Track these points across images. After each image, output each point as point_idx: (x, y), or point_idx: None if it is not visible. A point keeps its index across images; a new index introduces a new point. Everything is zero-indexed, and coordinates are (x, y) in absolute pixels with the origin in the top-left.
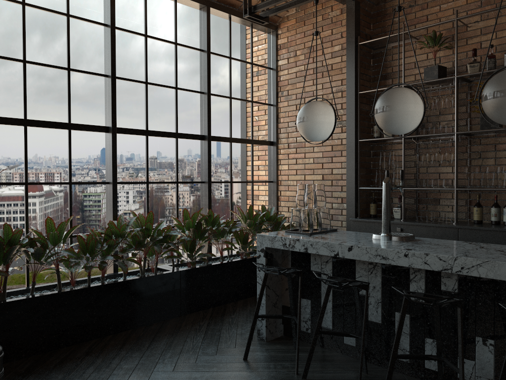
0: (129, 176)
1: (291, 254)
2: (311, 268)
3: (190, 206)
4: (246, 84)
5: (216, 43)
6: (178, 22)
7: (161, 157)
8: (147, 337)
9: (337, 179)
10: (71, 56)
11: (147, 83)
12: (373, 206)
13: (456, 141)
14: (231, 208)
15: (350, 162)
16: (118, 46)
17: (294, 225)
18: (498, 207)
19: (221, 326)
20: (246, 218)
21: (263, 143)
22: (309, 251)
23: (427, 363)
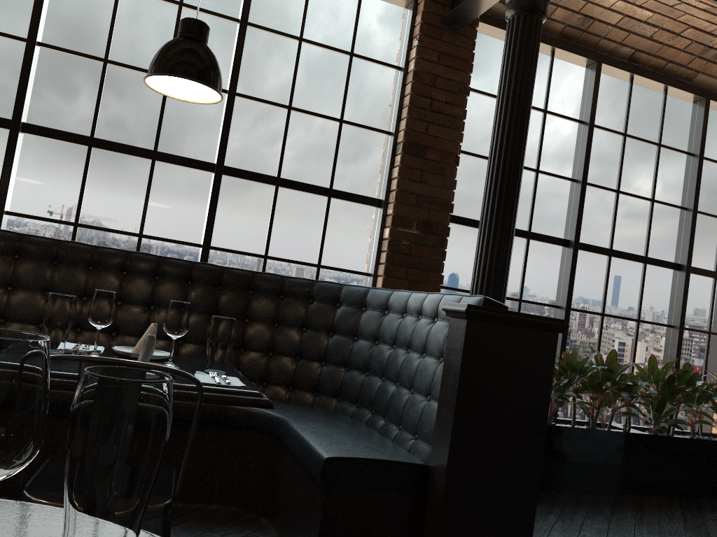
0: (582, 303)
1: None
2: None
3: (650, 355)
4: None
5: (710, 145)
6: (665, 118)
7: (623, 285)
8: (603, 505)
9: None
10: (541, 157)
11: (619, 192)
12: None
13: None
14: (704, 368)
15: None
16: (592, 146)
17: None
18: None
19: (703, 520)
20: None
21: None
22: None
23: None
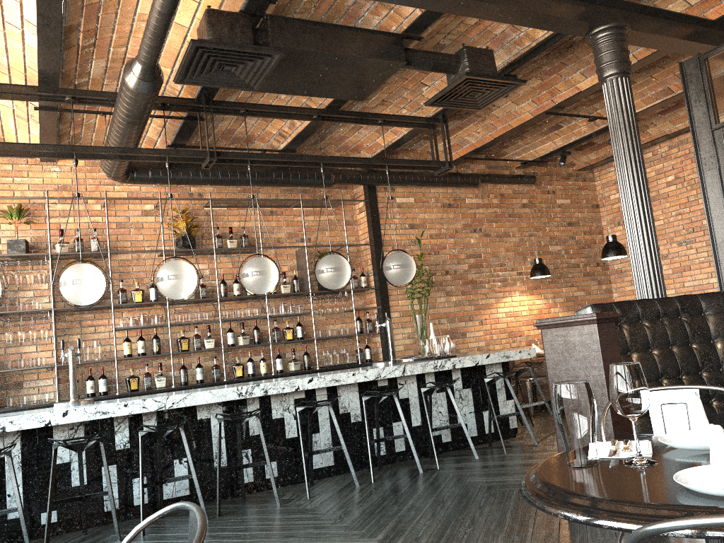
0: None
1: None
2: None
3: None
4: None
5: None
6: None
7: None
8: None
9: None
10: None
11: None
12: None
13: (54, 317)
14: None
15: None
16: None
17: None
18: (94, 379)
19: None
20: None
21: None
22: (8, 429)
23: (136, 501)
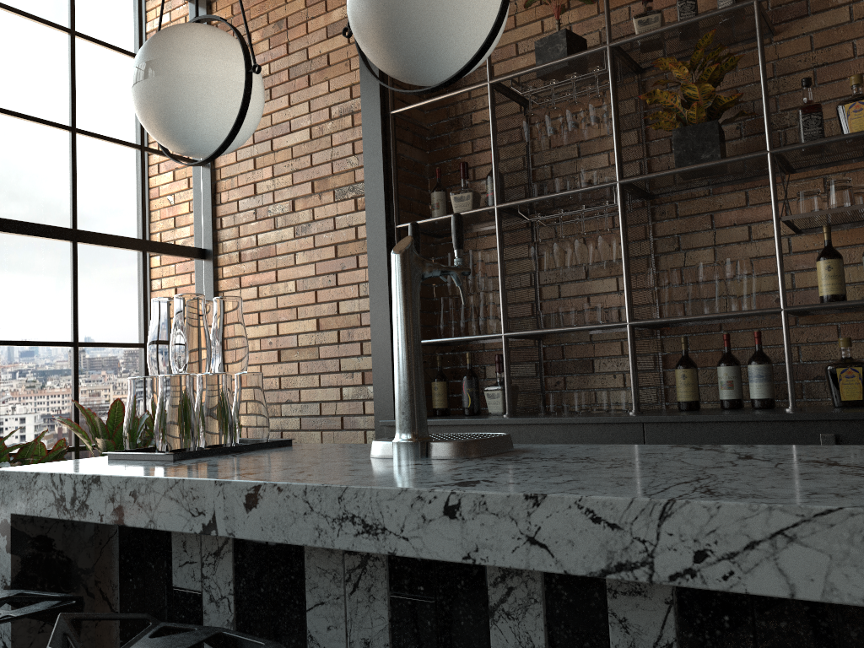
0: None
1: (120, 533)
2: (174, 579)
3: None
4: (125, 105)
5: None
6: None
7: None
8: None
9: (351, 326)
10: None
11: None
12: (440, 387)
13: (621, 203)
14: (74, 412)
15: (378, 281)
16: None
17: (134, 432)
18: (735, 364)
19: None
20: (99, 437)
21: (176, 252)
22: (128, 519)
23: None
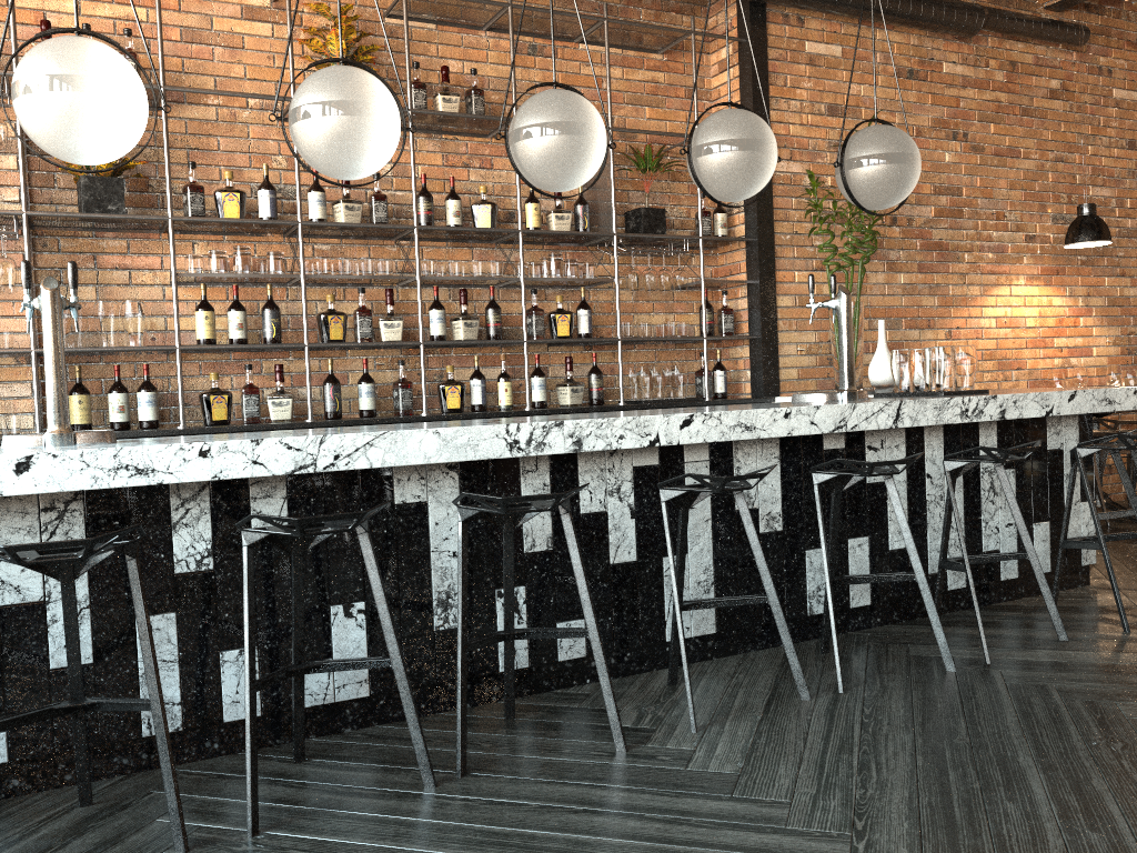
0: None
1: None
2: None
3: None
4: None
5: None
6: None
7: None
8: None
9: None
10: None
11: None
12: None
13: (28, 234)
14: None
15: None
16: None
17: None
18: (126, 391)
19: None
20: None
21: None
22: None
23: (229, 711)
